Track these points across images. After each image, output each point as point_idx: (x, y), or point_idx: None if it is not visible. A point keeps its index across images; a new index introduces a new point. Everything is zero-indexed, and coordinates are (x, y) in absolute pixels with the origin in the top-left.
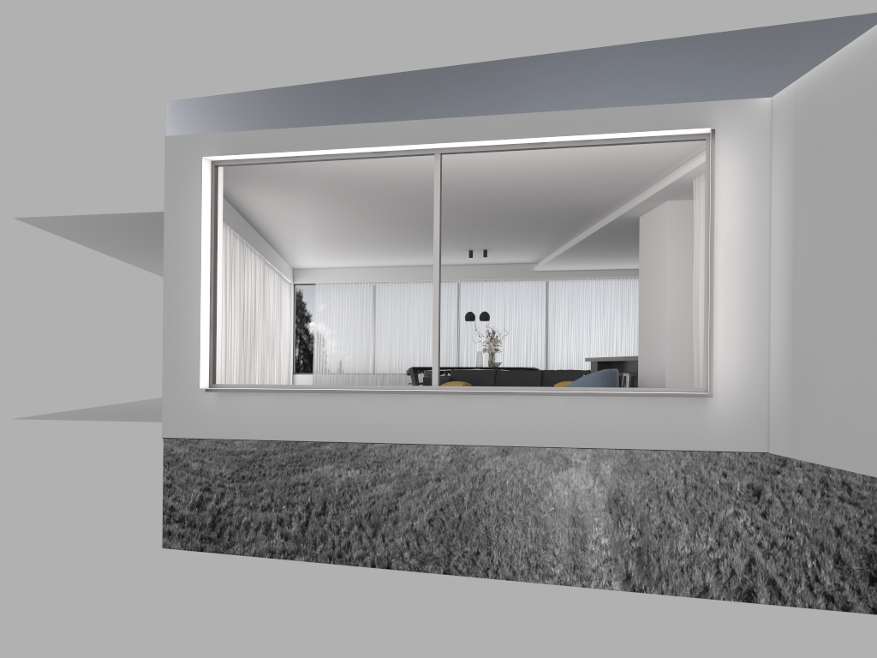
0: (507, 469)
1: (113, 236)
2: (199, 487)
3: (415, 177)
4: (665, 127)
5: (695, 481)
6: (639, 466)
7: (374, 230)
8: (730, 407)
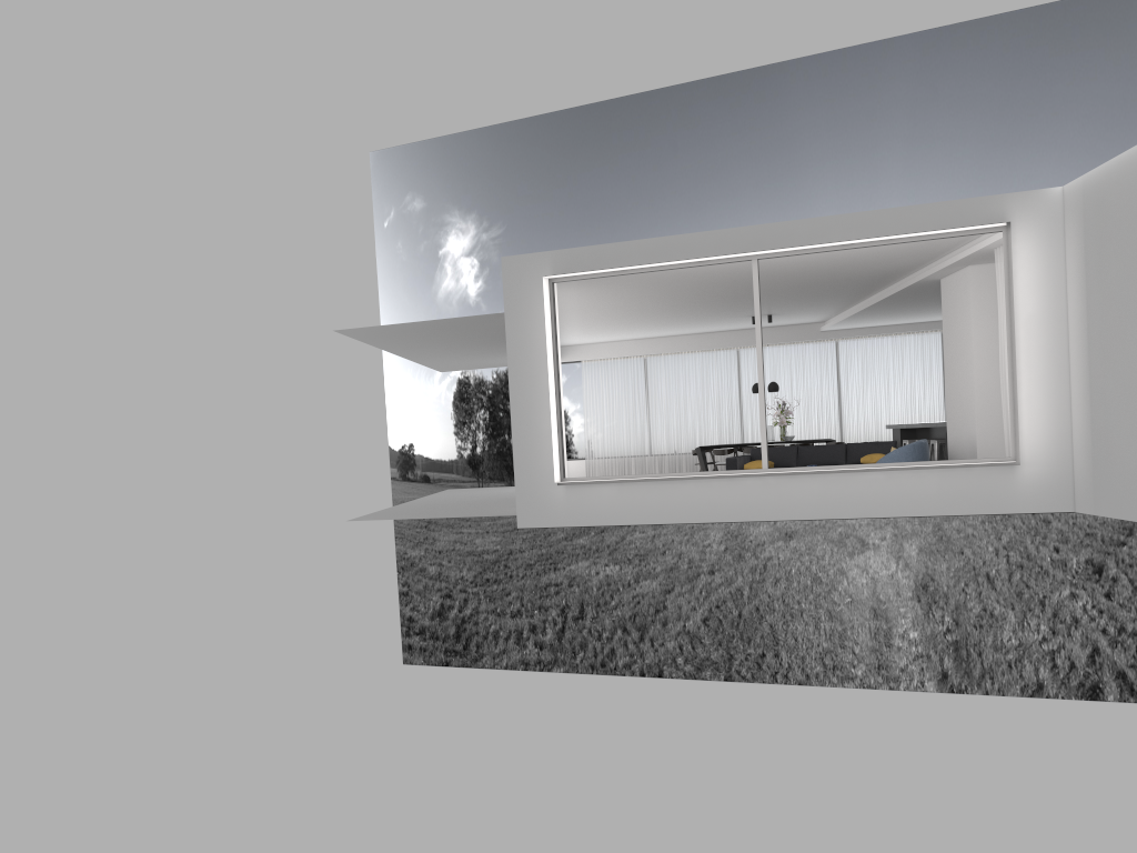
0: (792, 555)
1: (409, 337)
2: (439, 594)
3: (716, 265)
4: (964, 220)
5: (1021, 559)
6: (950, 545)
7: (658, 307)
8: (1037, 472)
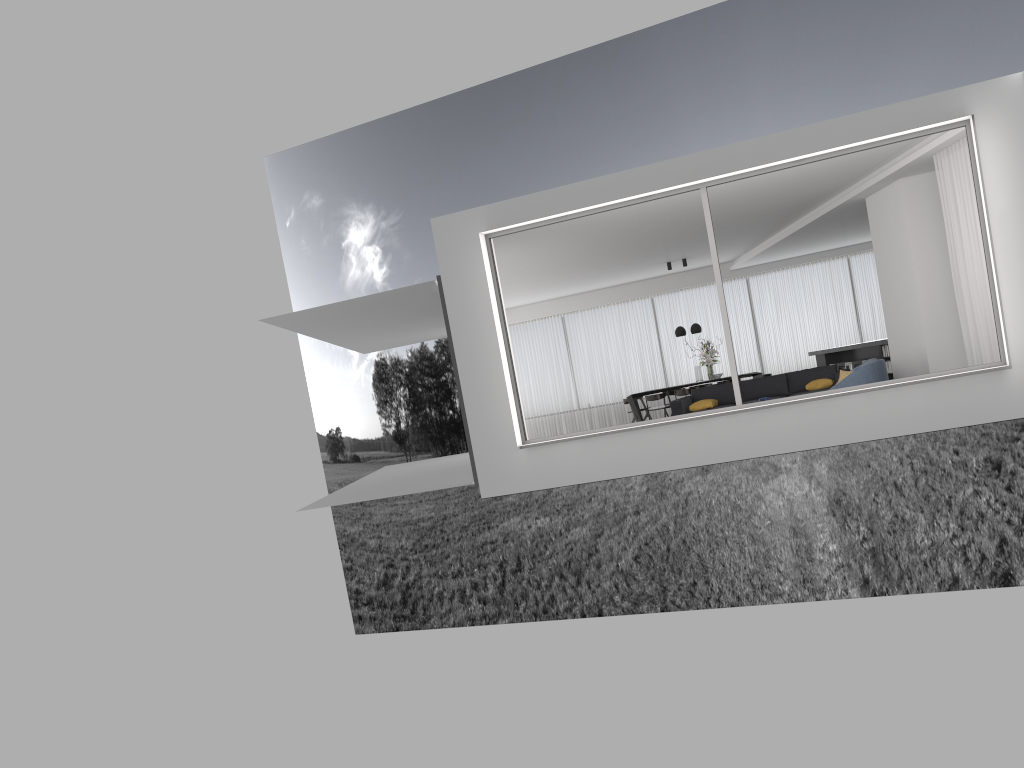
0: (710, 488)
1: (336, 319)
2: (382, 565)
3: (646, 206)
4: (920, 120)
5: (924, 464)
6: (857, 459)
7: (579, 262)
8: None
